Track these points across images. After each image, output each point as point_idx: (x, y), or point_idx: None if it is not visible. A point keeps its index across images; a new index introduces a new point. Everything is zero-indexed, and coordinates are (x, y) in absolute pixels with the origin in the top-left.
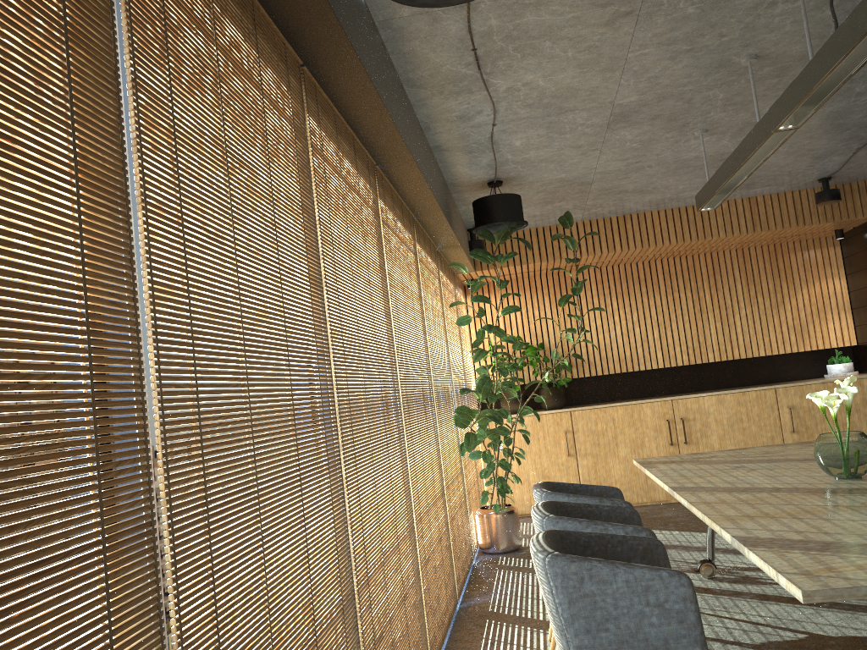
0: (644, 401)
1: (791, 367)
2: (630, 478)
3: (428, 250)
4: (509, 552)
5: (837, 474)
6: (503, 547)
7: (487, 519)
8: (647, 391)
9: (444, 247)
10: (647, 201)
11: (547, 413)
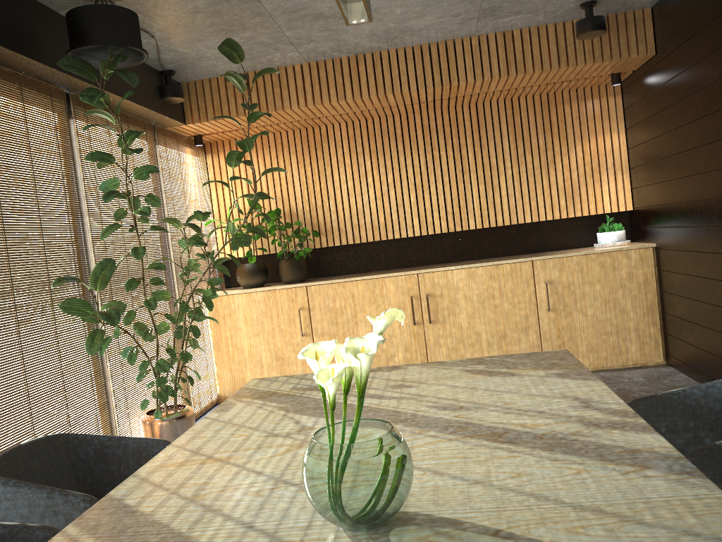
0: (387, 275)
1: (561, 235)
2: None
3: (6, 88)
4: None
5: (330, 521)
6: None
7: (147, 427)
8: (405, 261)
9: (73, 88)
10: (370, 34)
11: (281, 288)
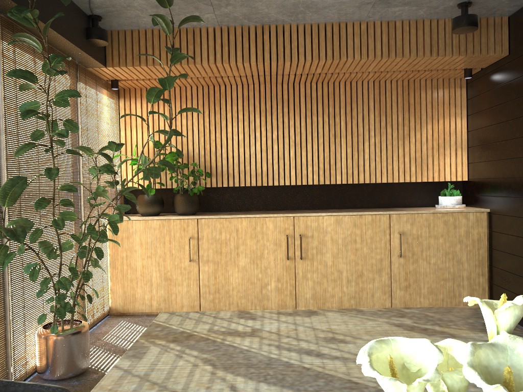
0: (268, 215)
1: (408, 195)
2: (247, 287)
3: None
4: (66, 379)
5: None
6: (57, 374)
7: (42, 341)
8: (279, 205)
9: (3, 9)
10: (280, 6)
11: (175, 219)
